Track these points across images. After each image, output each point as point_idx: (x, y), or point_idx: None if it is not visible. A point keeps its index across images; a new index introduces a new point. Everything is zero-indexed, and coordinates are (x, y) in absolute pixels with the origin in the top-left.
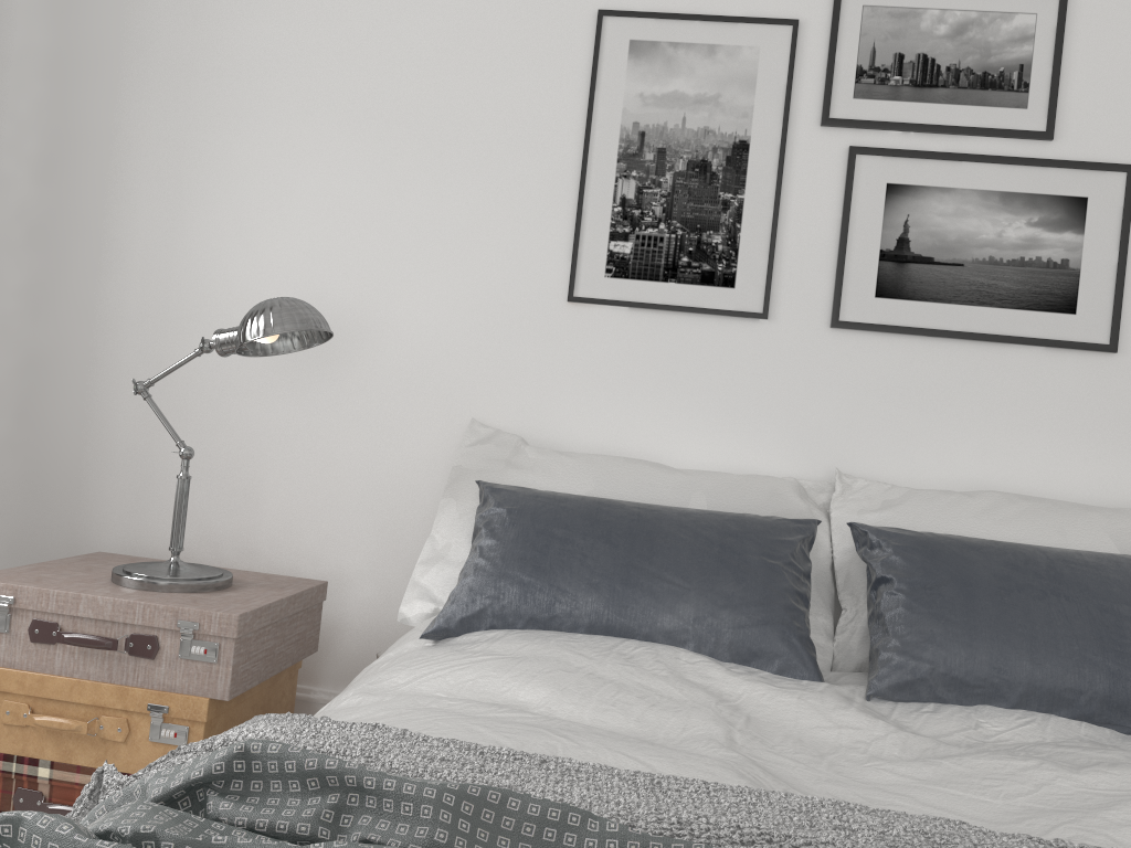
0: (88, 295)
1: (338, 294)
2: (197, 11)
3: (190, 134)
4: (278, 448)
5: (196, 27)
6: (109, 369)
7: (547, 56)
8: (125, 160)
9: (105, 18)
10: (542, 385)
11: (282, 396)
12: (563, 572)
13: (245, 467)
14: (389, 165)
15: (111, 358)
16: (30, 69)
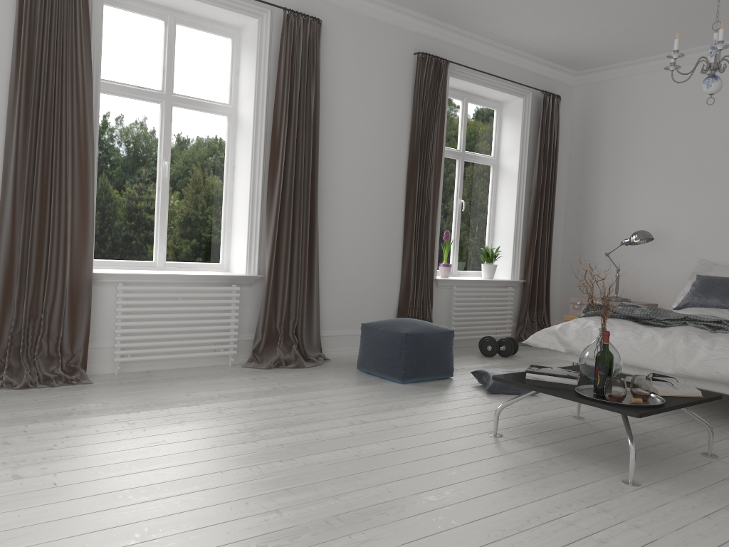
0: (592, 231)
1: (661, 225)
2: (618, 151)
3: (618, 184)
4: (645, 269)
5: (618, 155)
6: (598, 250)
7: (722, 149)
8: (601, 194)
9: (594, 156)
10: (724, 247)
11: (645, 255)
12: (709, 293)
13: (636, 275)
14: (674, 187)
15: (598, 247)
16: (575, 172)
